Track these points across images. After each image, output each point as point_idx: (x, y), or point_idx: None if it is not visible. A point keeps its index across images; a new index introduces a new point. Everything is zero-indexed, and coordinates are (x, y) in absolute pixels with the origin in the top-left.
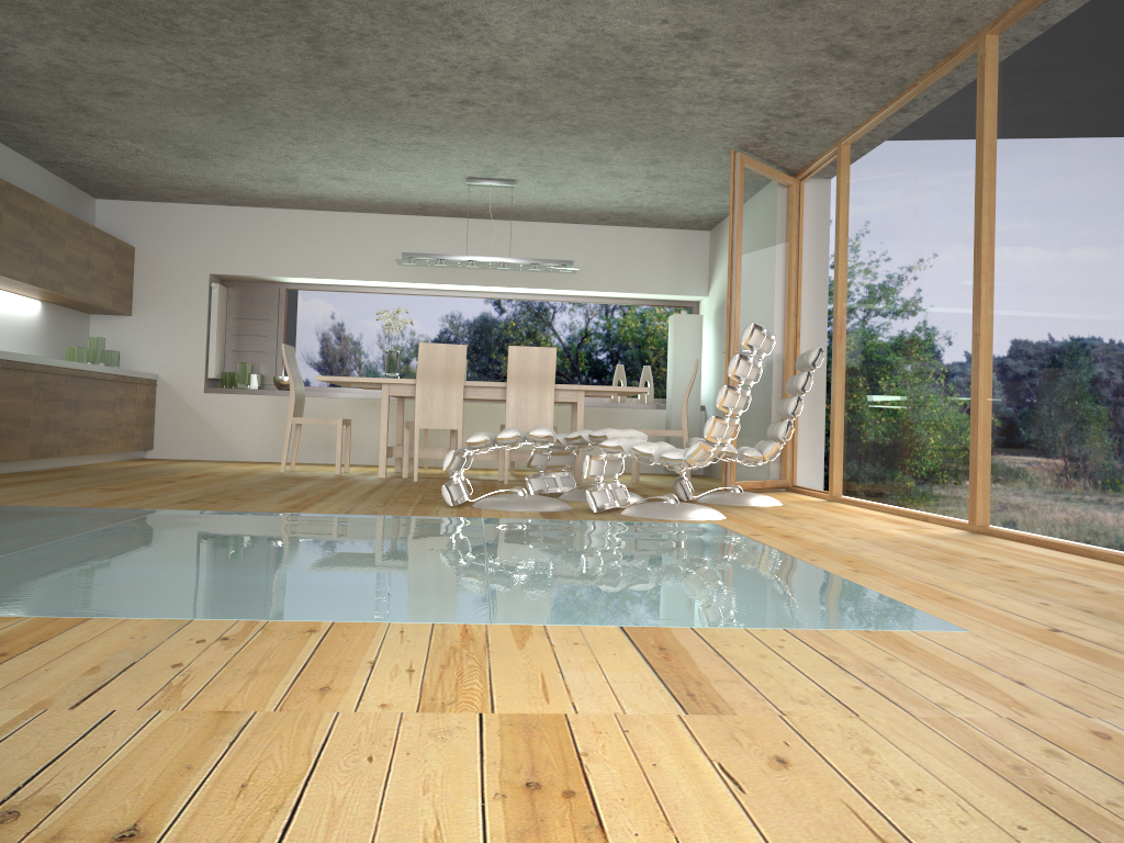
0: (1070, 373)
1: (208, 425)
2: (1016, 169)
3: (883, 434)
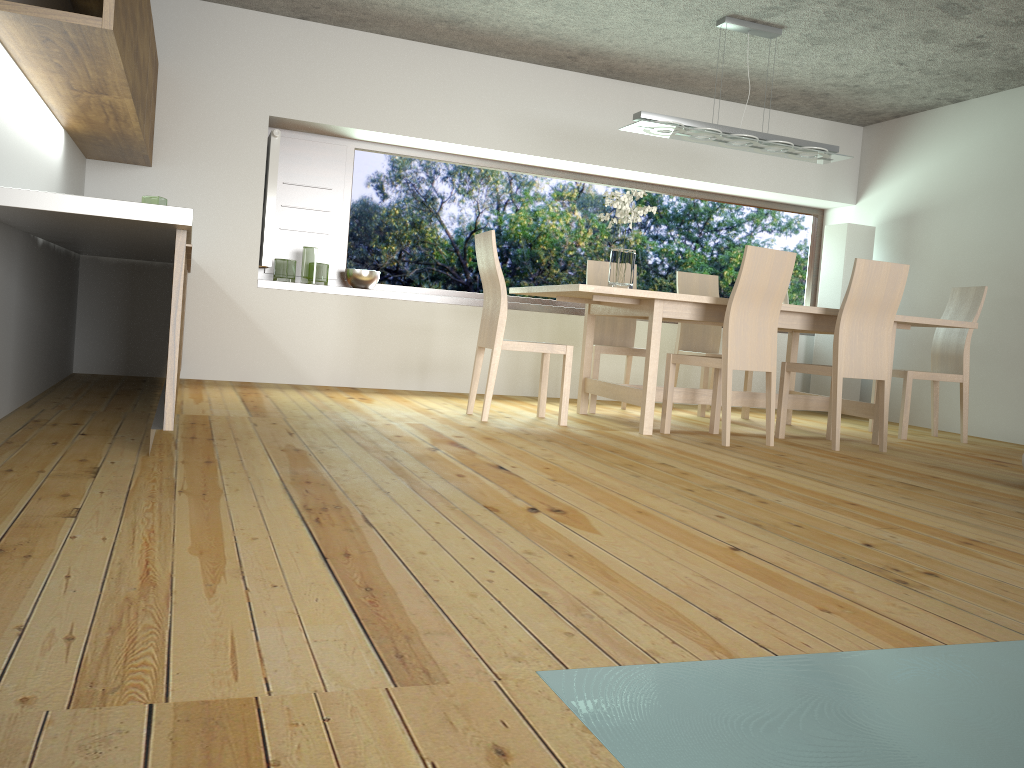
0: None
1: (261, 333)
2: None
3: None
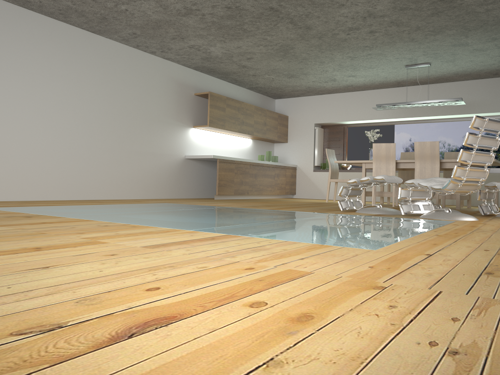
0: None
1: (314, 184)
2: None
3: None
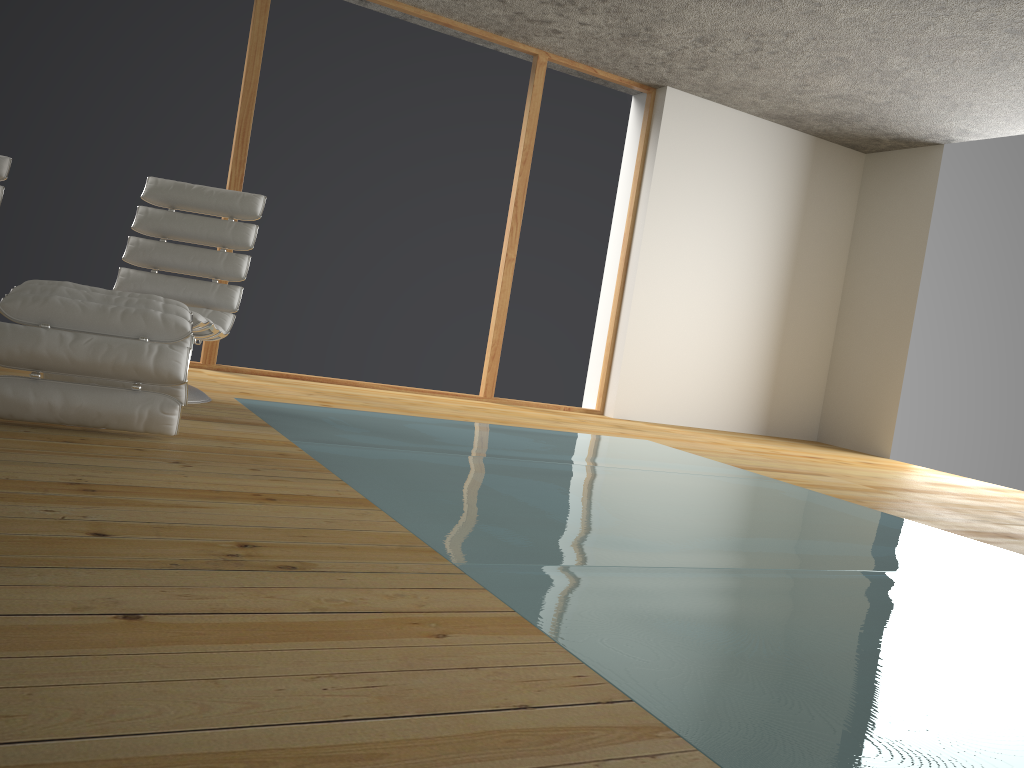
0: (343, 269)
1: None
2: (299, 101)
3: (7, 260)
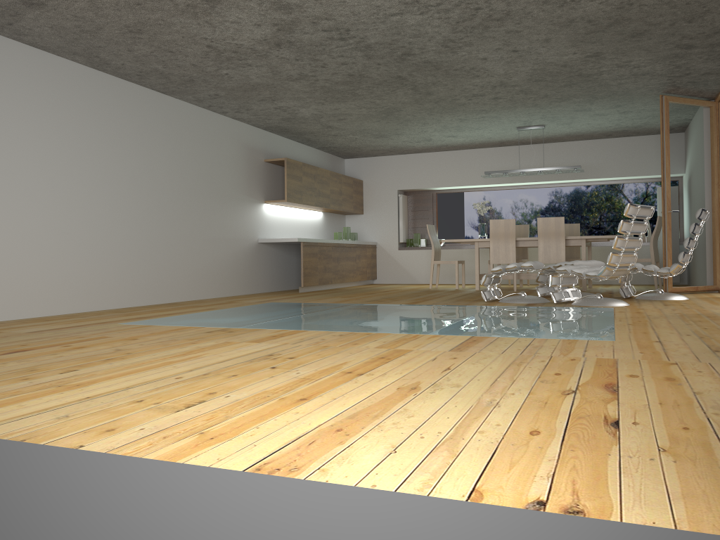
0: None
1: (400, 266)
2: None
3: None
